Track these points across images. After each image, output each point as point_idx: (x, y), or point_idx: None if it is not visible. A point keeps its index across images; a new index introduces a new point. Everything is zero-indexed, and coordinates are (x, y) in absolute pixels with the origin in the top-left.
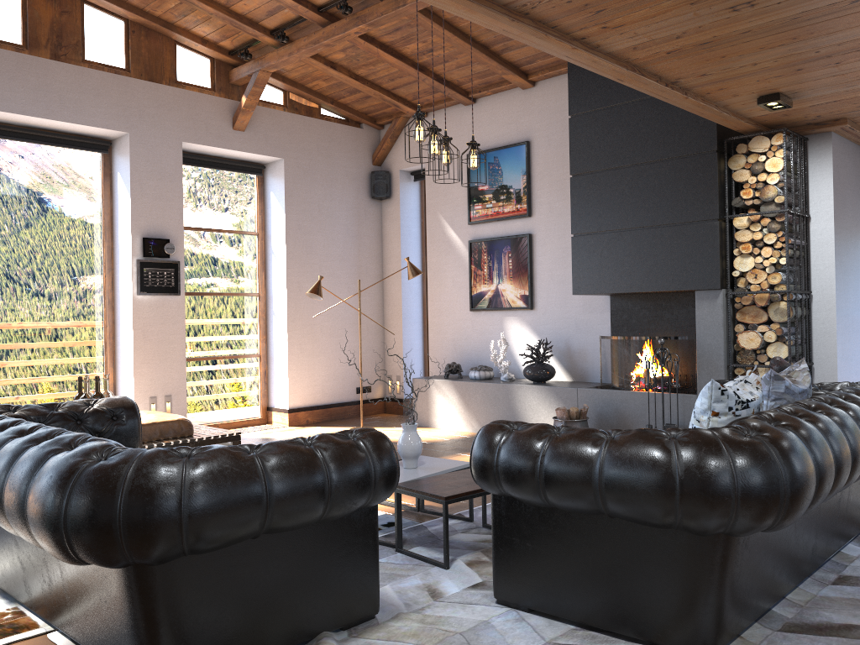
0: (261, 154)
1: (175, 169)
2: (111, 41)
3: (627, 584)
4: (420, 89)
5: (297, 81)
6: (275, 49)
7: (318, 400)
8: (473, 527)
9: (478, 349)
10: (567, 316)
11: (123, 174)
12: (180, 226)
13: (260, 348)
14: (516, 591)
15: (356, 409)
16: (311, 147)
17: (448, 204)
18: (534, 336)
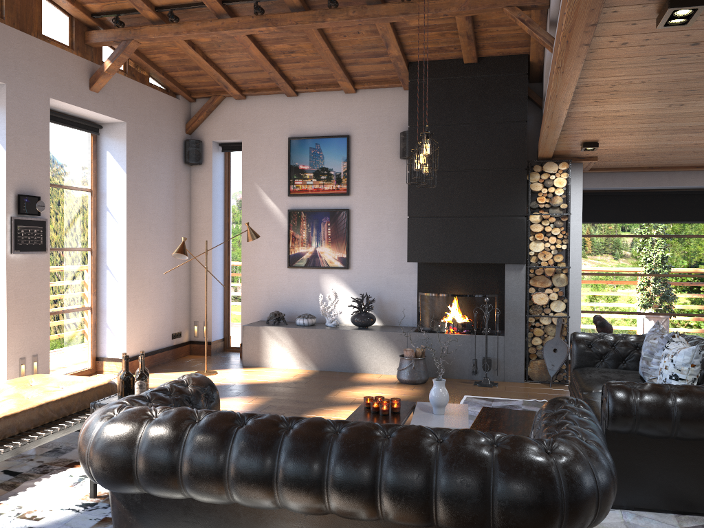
0: (110, 116)
1: (43, 125)
2: None
3: None
4: (255, 77)
5: (141, 50)
6: (156, 25)
7: (146, 347)
8: None
9: (293, 300)
10: (380, 275)
11: None
12: (47, 183)
13: (92, 301)
14: (625, 497)
15: (172, 353)
16: (145, 113)
17: (266, 177)
18: (349, 290)
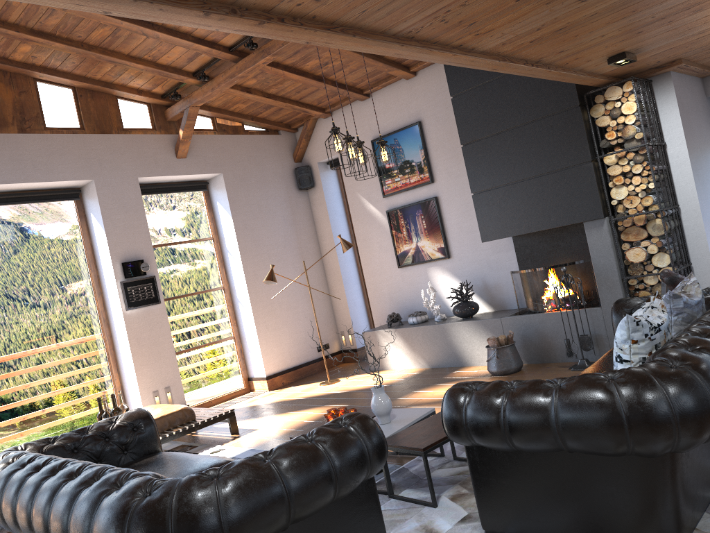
0: (203, 174)
1: (136, 201)
2: (64, 107)
3: (595, 504)
4: (322, 95)
5: (221, 107)
6: (199, 87)
7: (288, 364)
8: (446, 462)
9: (411, 298)
10: (479, 258)
11: (95, 214)
12: (149, 246)
13: (233, 331)
14: (500, 522)
15: (320, 364)
16: (242, 159)
17: (363, 184)
18: (455, 279)
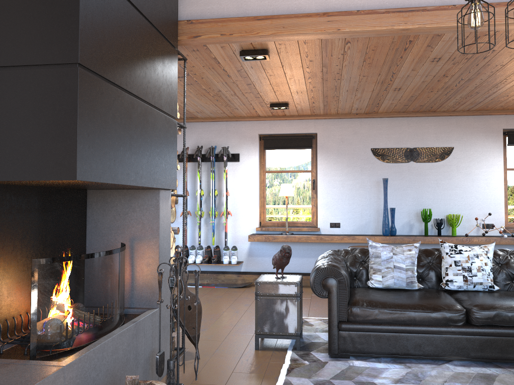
0: None
1: None
2: None
3: None
4: None
5: None
6: None
7: None
8: None
9: None
10: None
11: None
12: None
13: None
14: None
15: None
16: None
17: None
18: None
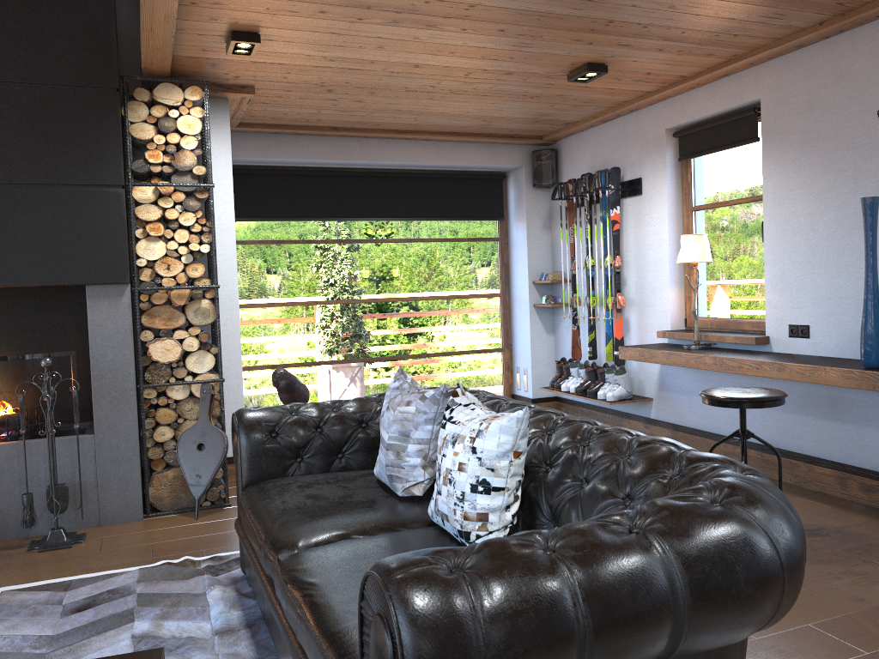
0: None
1: None
2: None
3: None
4: None
5: None
6: None
7: None
8: None
9: None
10: None
11: None
12: None
13: None
14: None
15: None
16: None
17: None
18: None
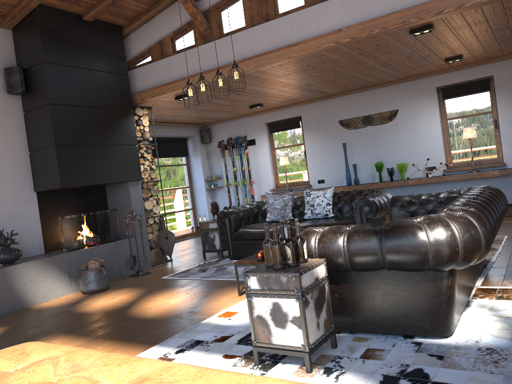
0: None
1: None
2: None
3: None
4: None
5: None
6: None
7: None
8: None
9: None
10: (0, 210)
11: None
12: None
13: None
14: None
15: None
16: None
17: None
18: None
